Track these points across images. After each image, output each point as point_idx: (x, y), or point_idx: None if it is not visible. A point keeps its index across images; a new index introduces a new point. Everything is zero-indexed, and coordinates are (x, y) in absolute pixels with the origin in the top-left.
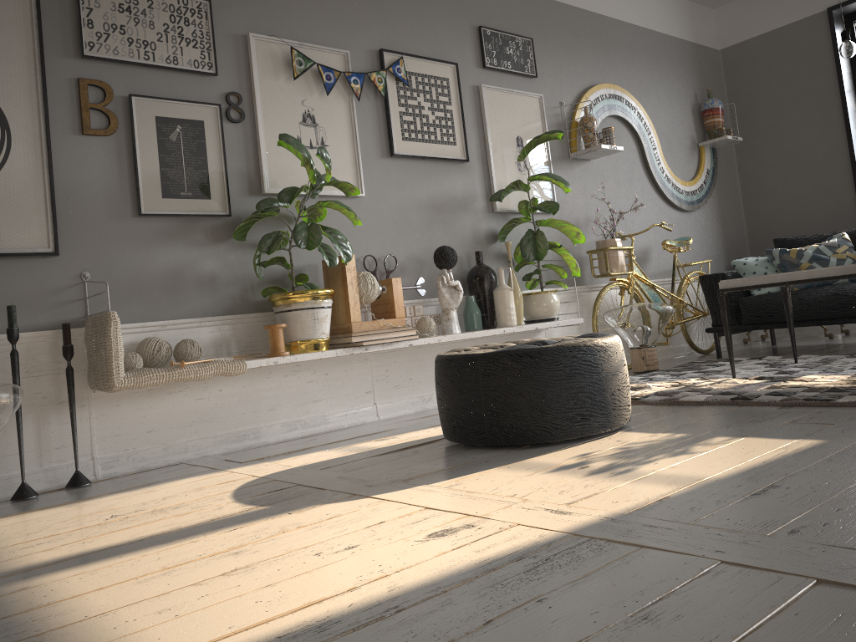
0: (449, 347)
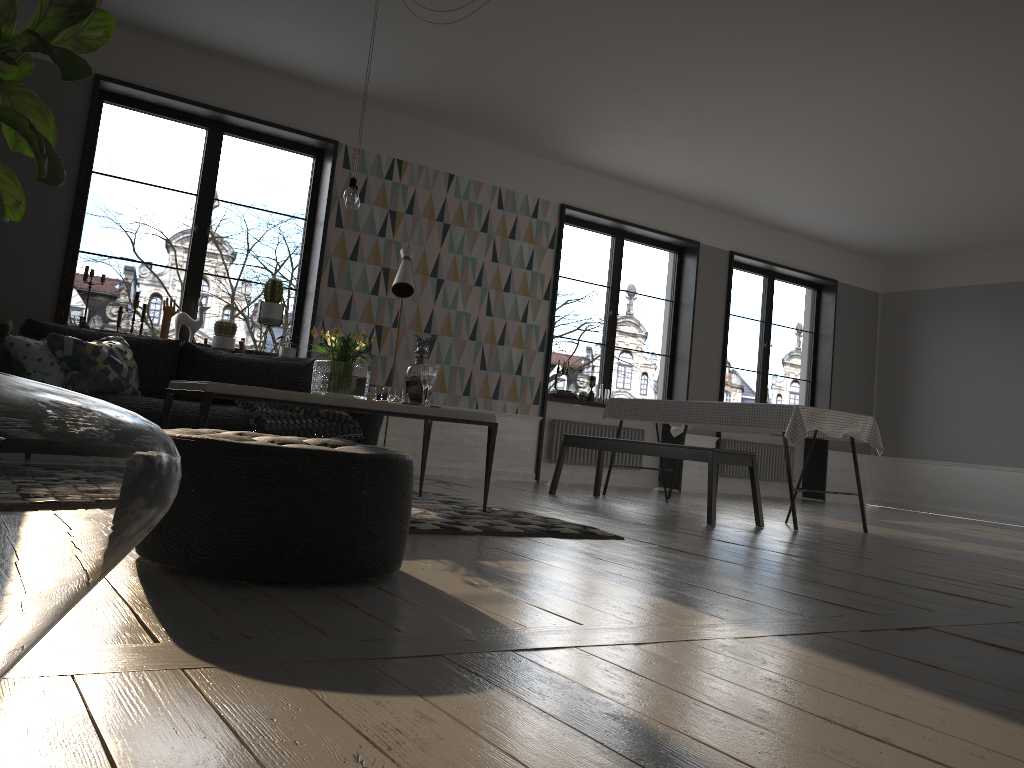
0: None
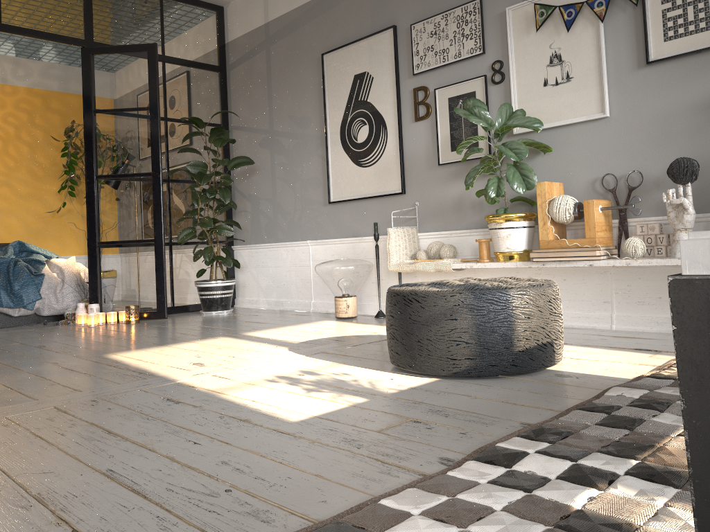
0: None
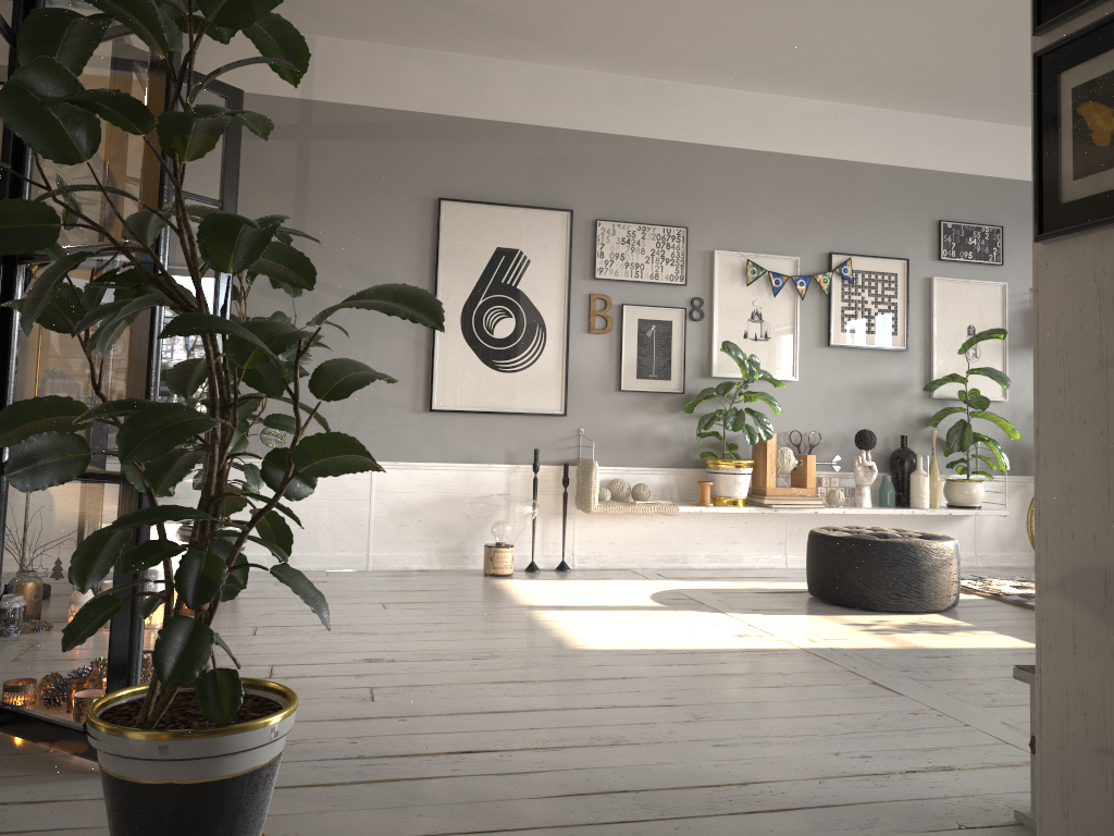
0: (864, 516)
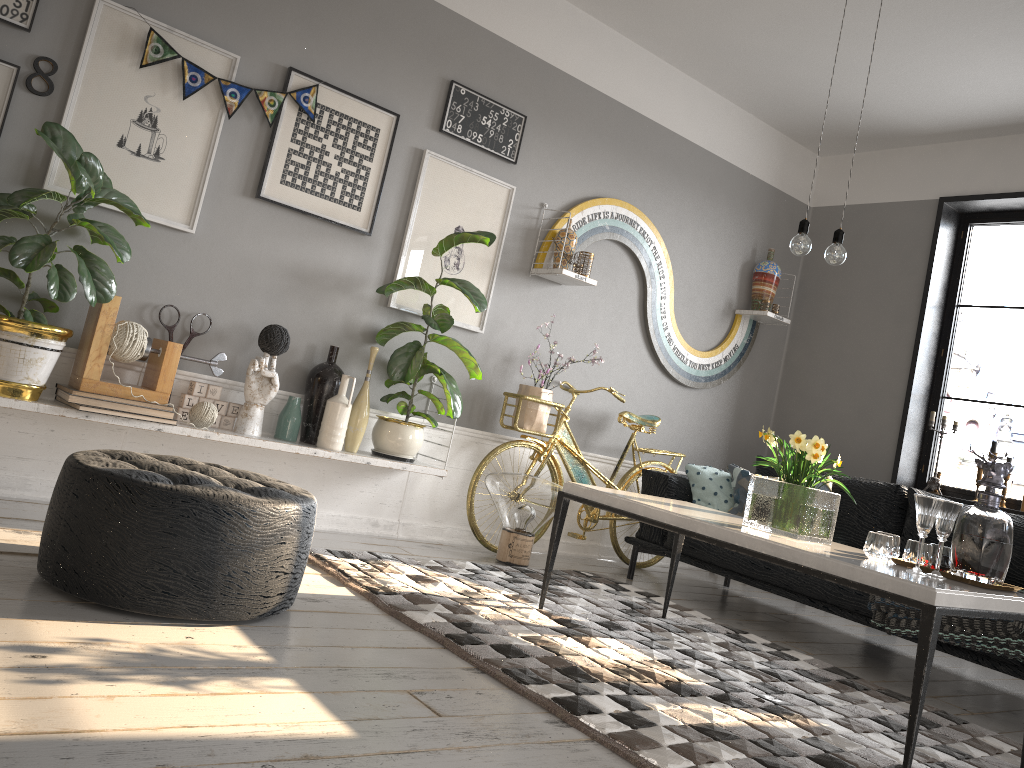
0: (254, 449)
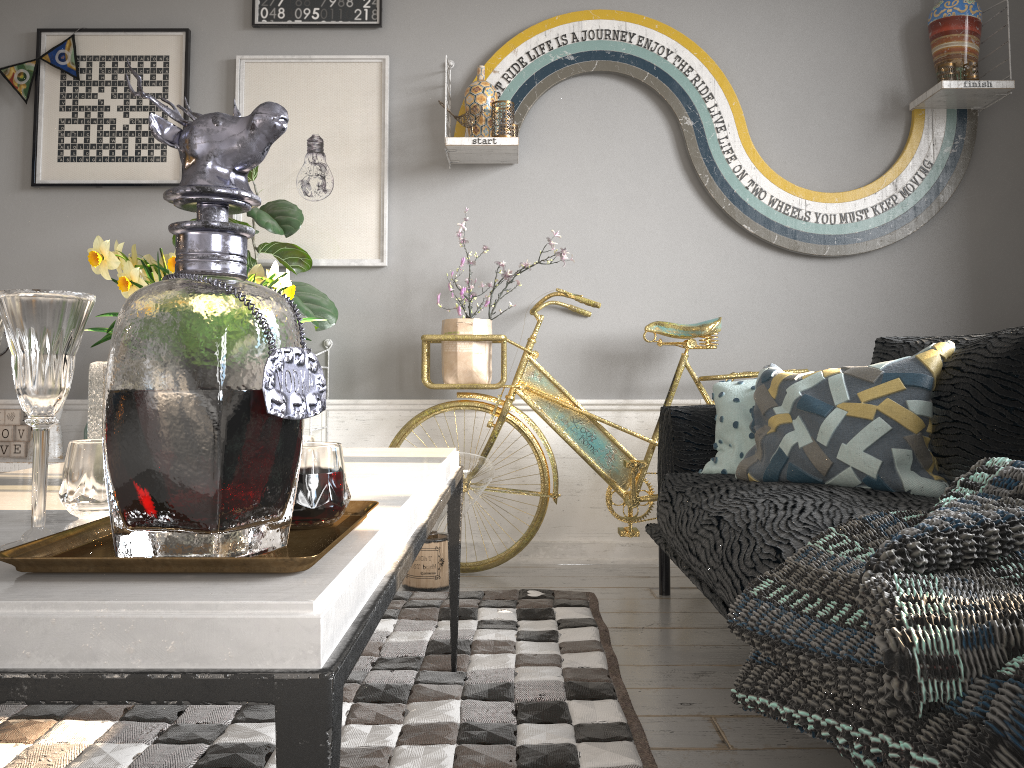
0: None
